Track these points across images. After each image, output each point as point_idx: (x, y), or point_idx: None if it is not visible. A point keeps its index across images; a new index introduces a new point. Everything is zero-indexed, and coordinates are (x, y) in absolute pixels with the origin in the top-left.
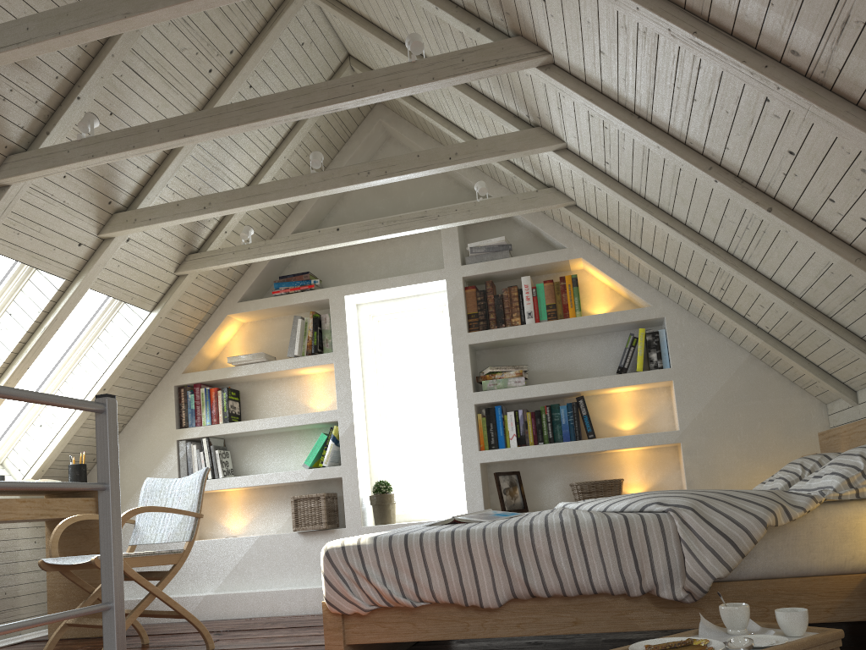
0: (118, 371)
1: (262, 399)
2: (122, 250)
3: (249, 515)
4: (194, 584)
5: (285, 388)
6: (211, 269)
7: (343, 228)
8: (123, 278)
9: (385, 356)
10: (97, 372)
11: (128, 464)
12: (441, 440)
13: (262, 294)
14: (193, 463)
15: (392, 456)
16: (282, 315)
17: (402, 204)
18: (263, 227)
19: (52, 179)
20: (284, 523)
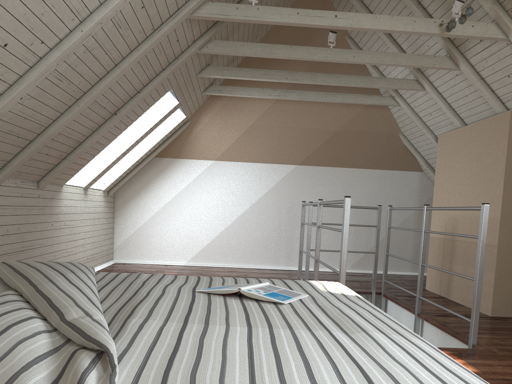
0: None
1: None
2: None
3: None
4: None
5: None
6: None
7: None
8: None
9: None
10: None
11: None
12: None
13: None
14: None
15: None
16: None
17: None
18: None
19: None
20: None
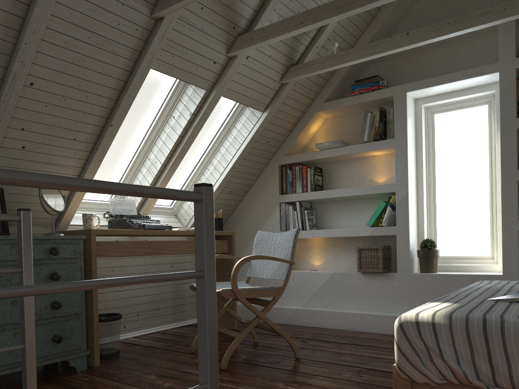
0: (242, 155)
1: (338, 174)
2: (243, 65)
3: (325, 256)
4: (288, 300)
5: (355, 166)
6: (305, 77)
7: (412, 32)
8: (244, 88)
9: (435, 141)
10: (229, 156)
11: (249, 217)
12: (479, 208)
13: (341, 95)
14: (289, 218)
15: (436, 220)
16: (355, 111)
17: (461, 10)
18: (344, 41)
19: (193, 10)
20: (350, 264)
